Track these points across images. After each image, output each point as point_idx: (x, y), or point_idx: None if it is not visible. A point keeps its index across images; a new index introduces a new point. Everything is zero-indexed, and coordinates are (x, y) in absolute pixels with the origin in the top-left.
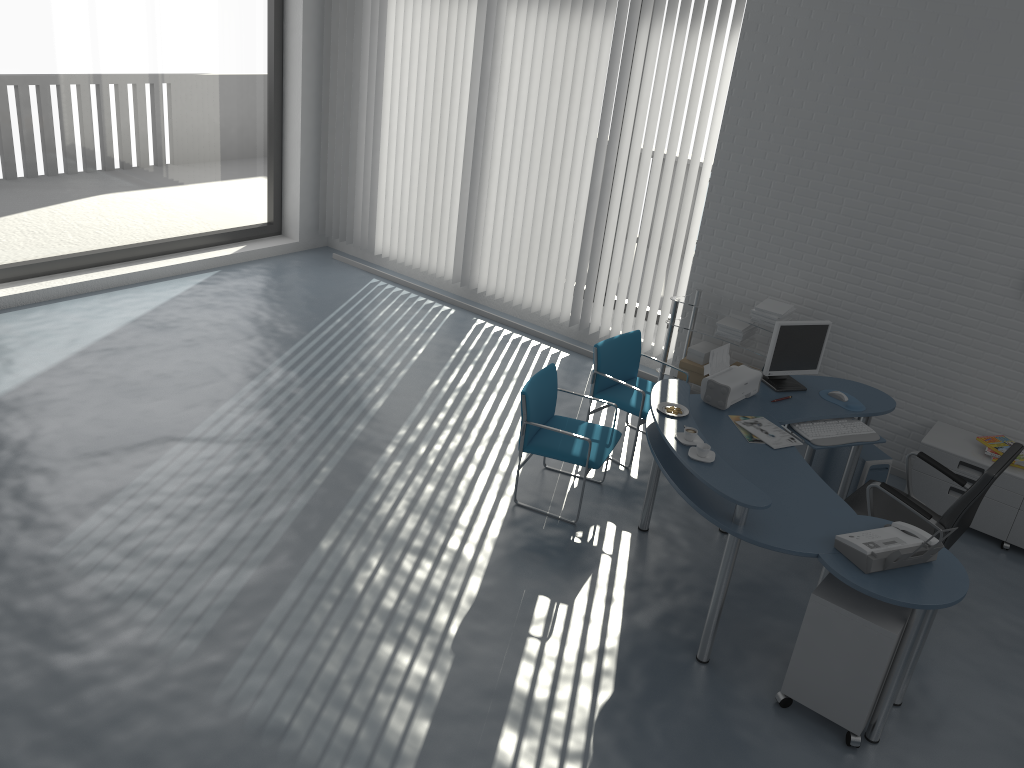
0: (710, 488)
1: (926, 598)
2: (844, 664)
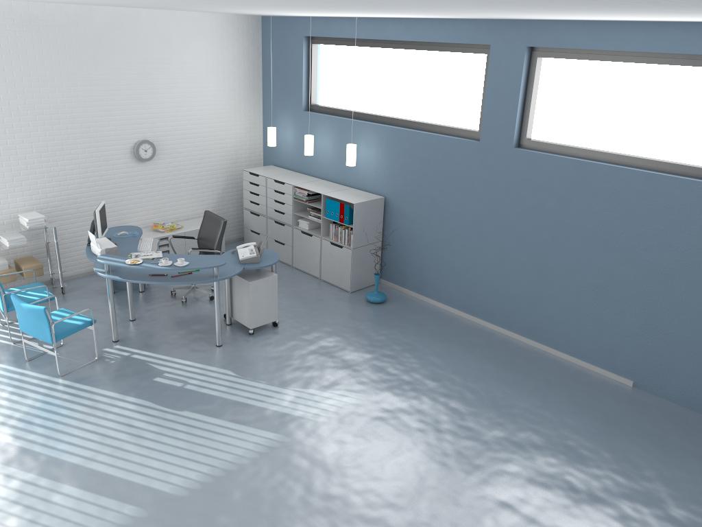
0: (206, 268)
1: (275, 257)
2: (266, 299)
